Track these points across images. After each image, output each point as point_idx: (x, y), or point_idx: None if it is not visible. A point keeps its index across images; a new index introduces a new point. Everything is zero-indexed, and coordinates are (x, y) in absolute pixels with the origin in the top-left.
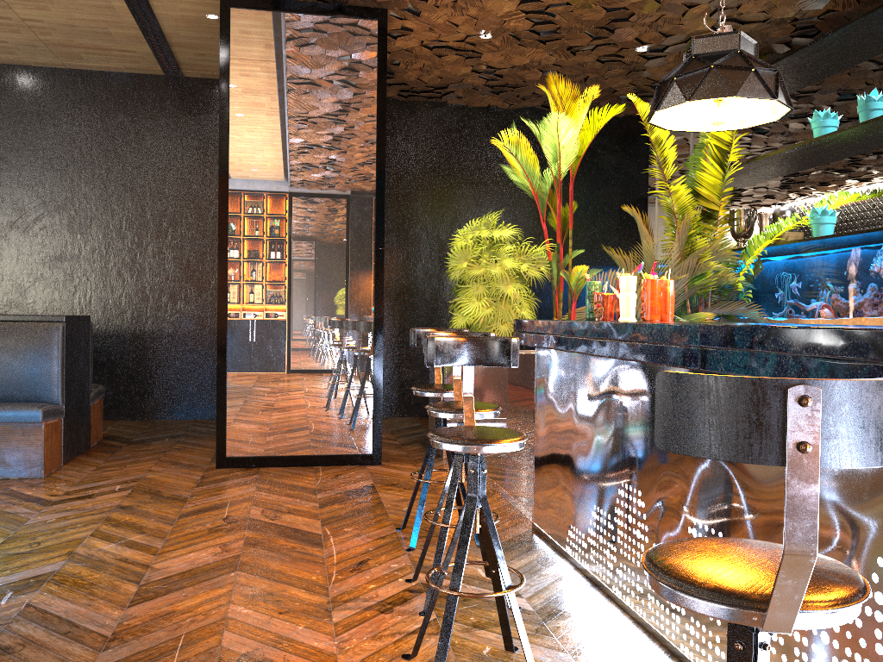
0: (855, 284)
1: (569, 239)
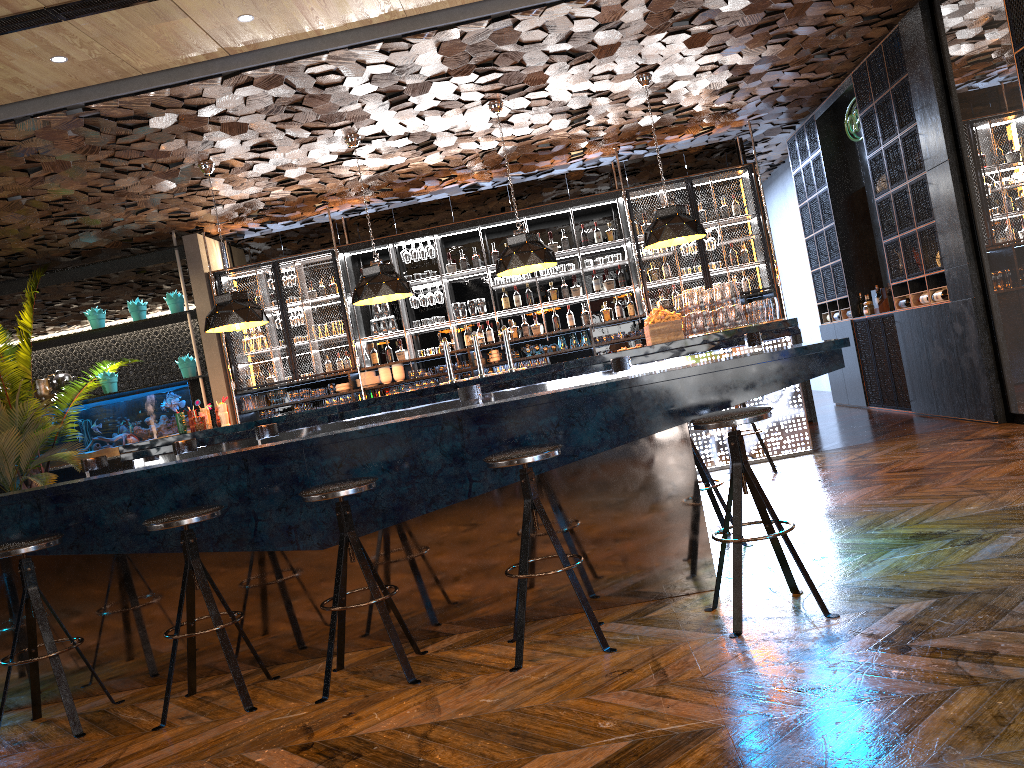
0: (158, 416)
1: None
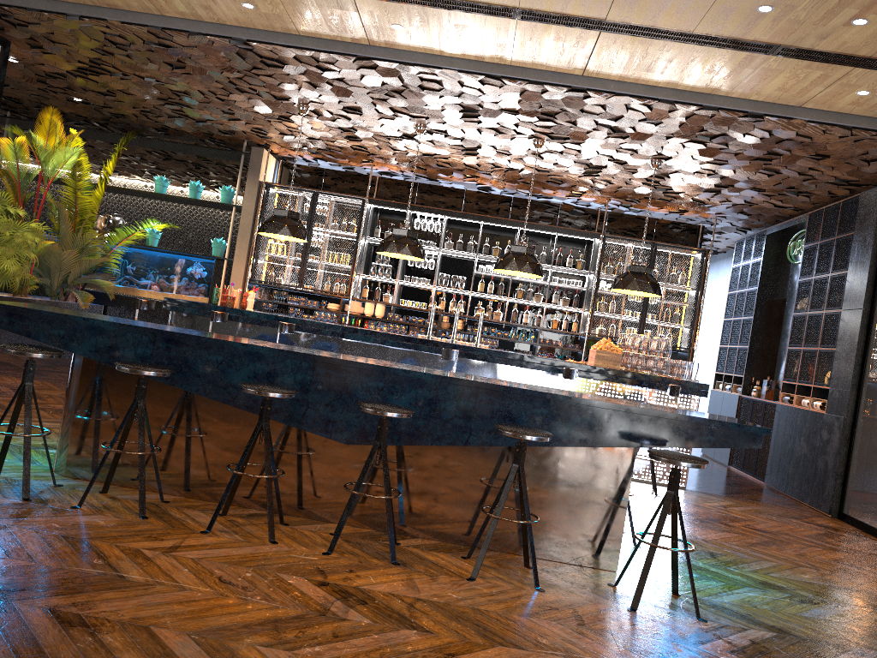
0: (182, 278)
1: (34, 218)
